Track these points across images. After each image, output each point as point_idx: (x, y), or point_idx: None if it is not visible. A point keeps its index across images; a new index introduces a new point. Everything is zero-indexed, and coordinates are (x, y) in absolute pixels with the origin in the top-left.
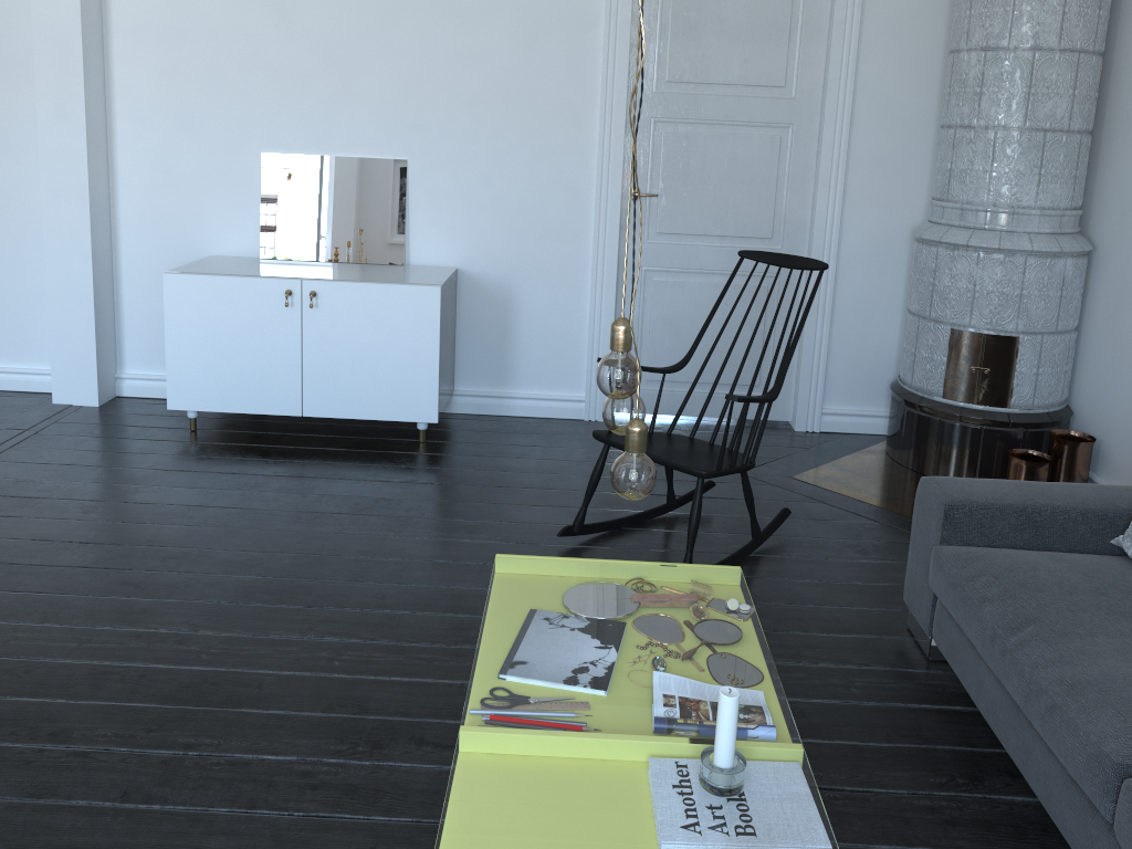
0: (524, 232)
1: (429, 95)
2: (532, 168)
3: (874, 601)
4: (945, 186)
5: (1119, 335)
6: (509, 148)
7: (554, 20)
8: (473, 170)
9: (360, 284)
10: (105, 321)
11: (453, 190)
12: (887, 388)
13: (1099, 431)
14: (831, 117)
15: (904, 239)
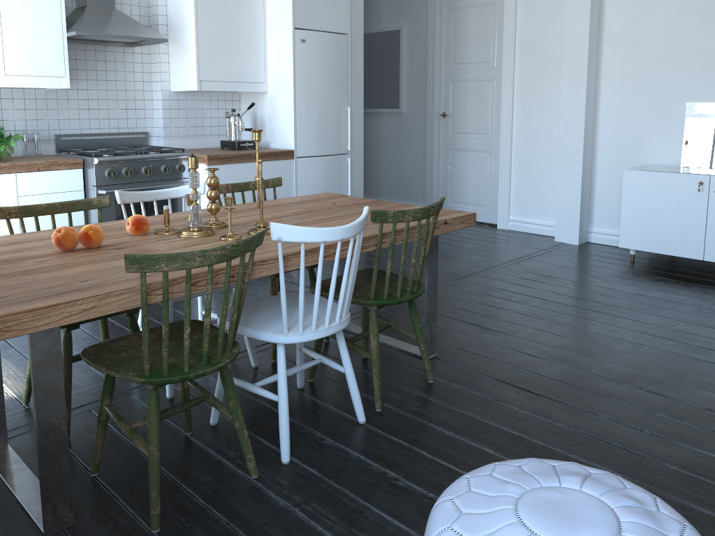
0: None
1: None
2: None
3: None
4: None
5: None
6: None
7: None
8: None
9: None
10: (585, 199)
11: None
12: None
13: None
14: None
15: None
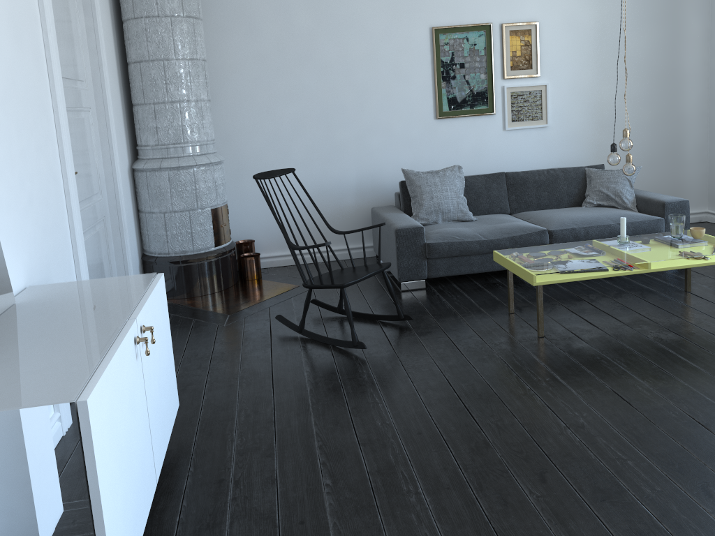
0: (46, 229)
1: None
2: (38, 163)
3: (381, 296)
4: (180, 135)
5: (241, 191)
6: (26, 145)
7: (23, 13)
8: (15, 174)
9: (149, 297)
10: None
11: (10, 200)
12: (139, 271)
13: (241, 237)
14: (109, 101)
15: (127, 176)
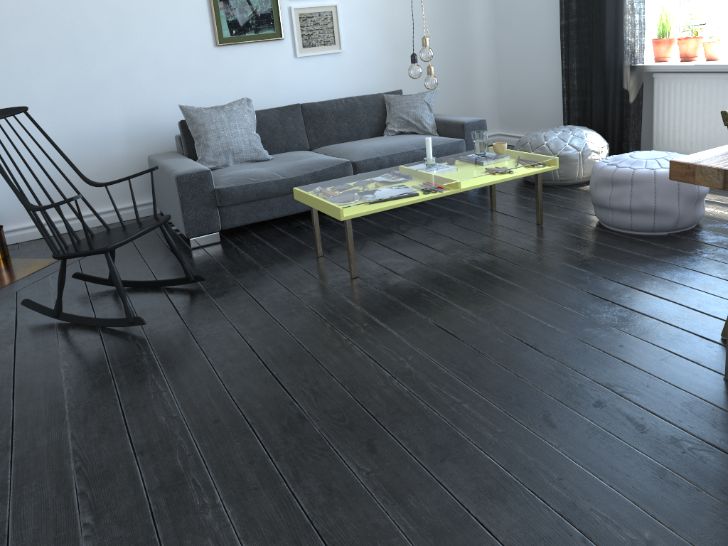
0: None
1: None
2: None
3: (167, 257)
4: None
5: None
6: None
7: None
8: None
9: None
10: None
11: None
12: None
13: None
14: None
15: None
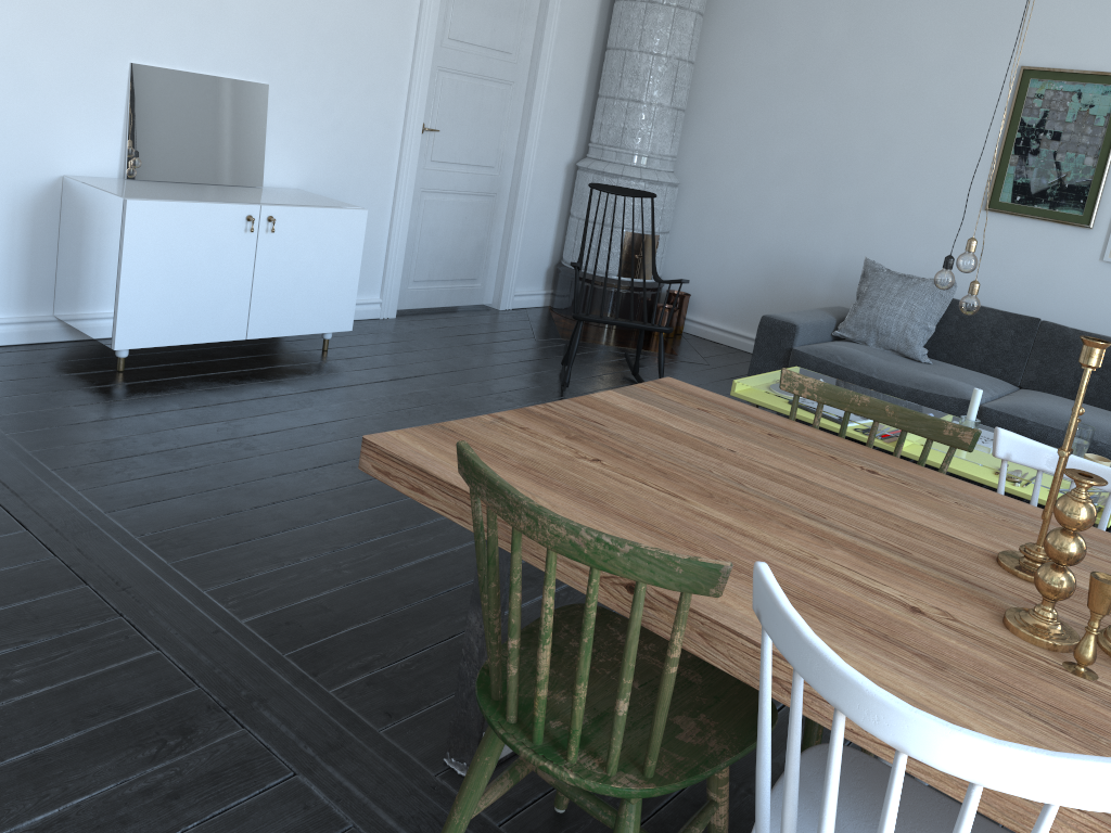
0: (352, 158)
1: (292, 24)
2: (363, 102)
3: (717, 392)
4: (619, 138)
5: (700, 232)
6: (348, 82)
7: None
8: (320, 100)
9: (309, 209)
10: None
11: (303, 117)
12: (544, 274)
13: (684, 289)
14: (540, 81)
15: (562, 170)
